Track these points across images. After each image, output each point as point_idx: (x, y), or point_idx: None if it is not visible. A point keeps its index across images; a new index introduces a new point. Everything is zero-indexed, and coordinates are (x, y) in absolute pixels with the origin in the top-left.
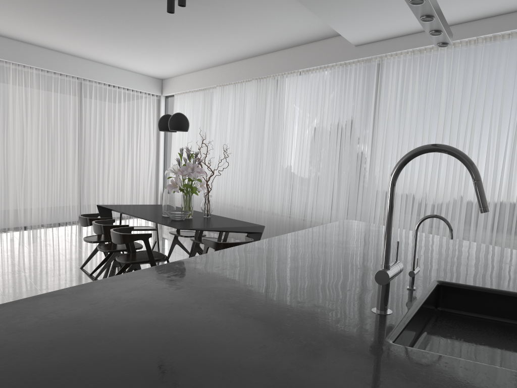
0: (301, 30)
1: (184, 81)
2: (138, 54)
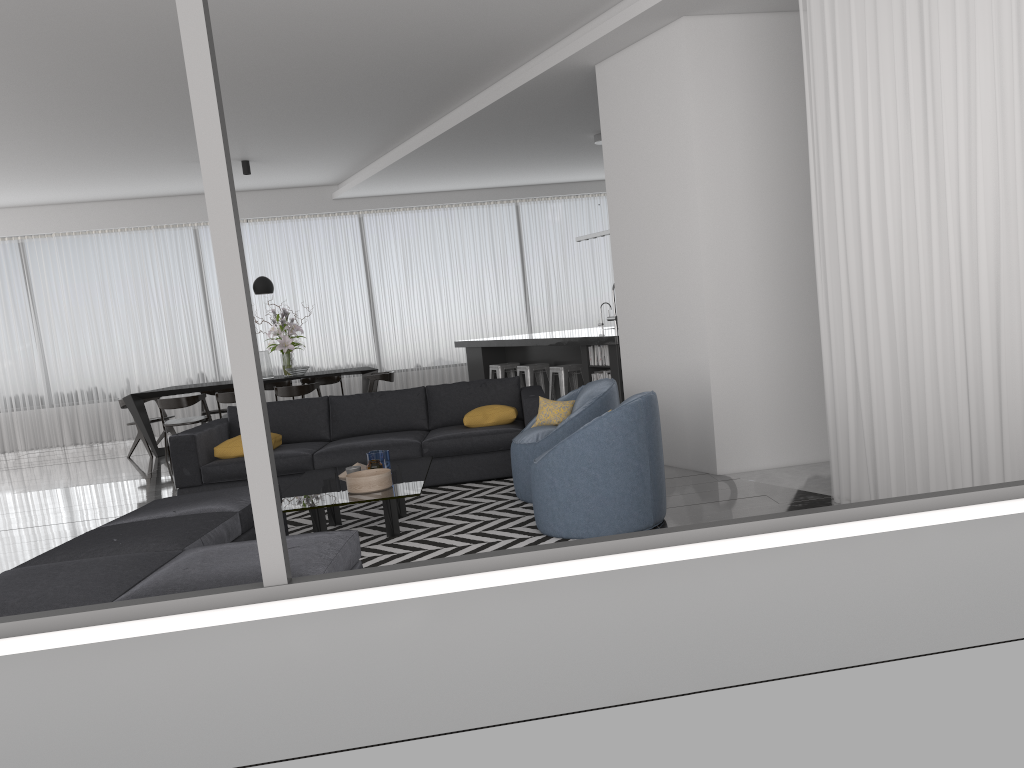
0: (279, 183)
1: None
2: None
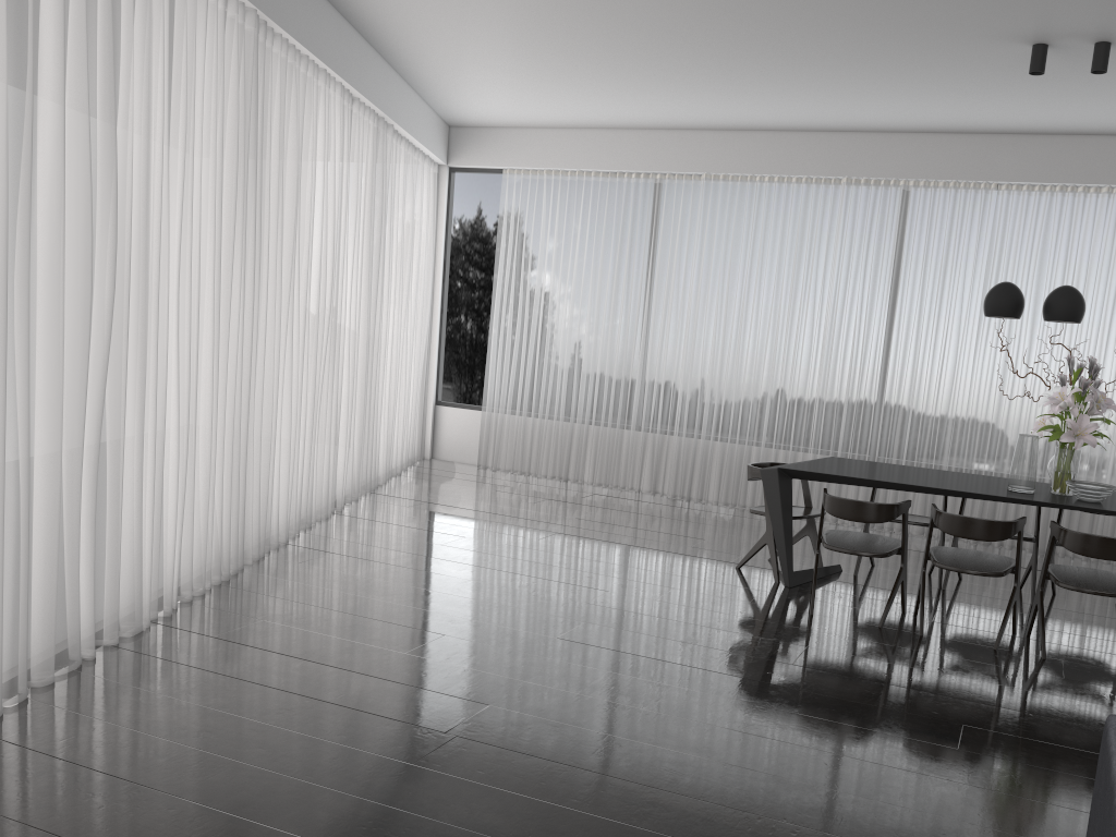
0: (1087, 119)
1: (554, 145)
2: (588, 86)
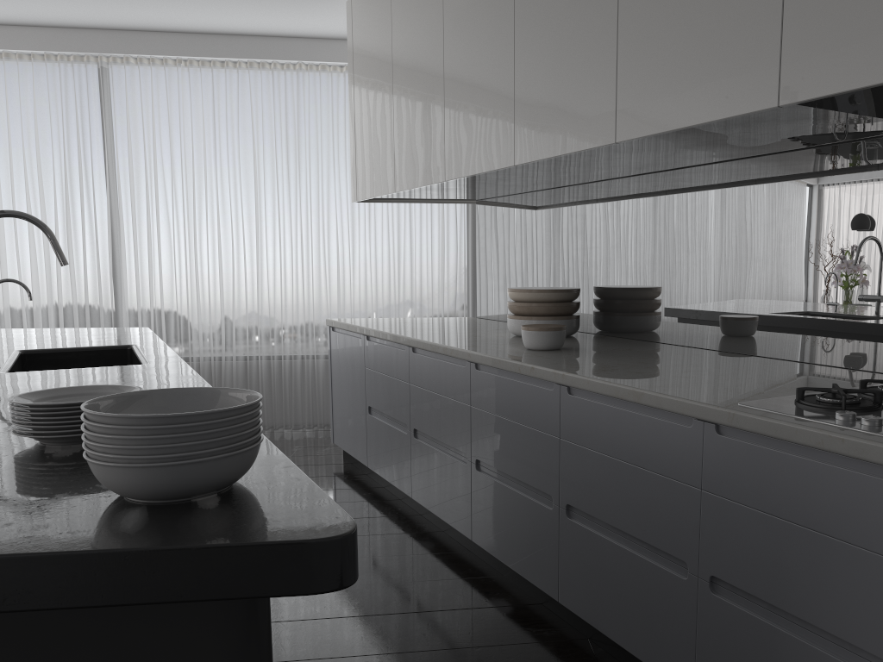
0: None
1: None
2: None
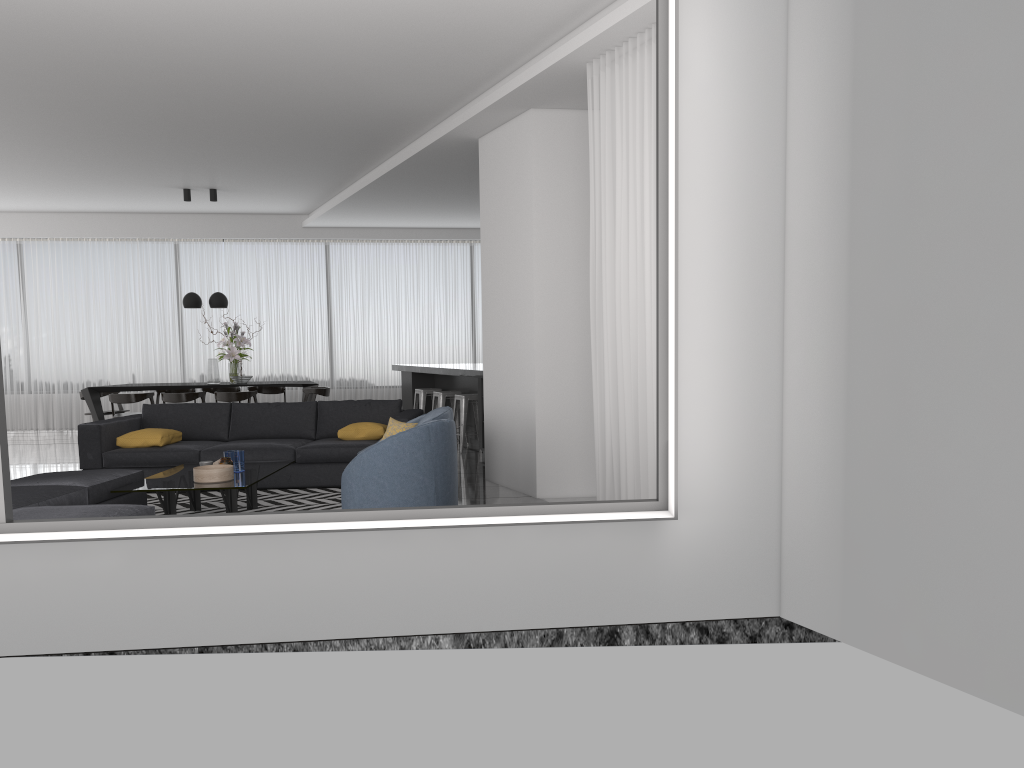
0: (252, 209)
1: None
2: None
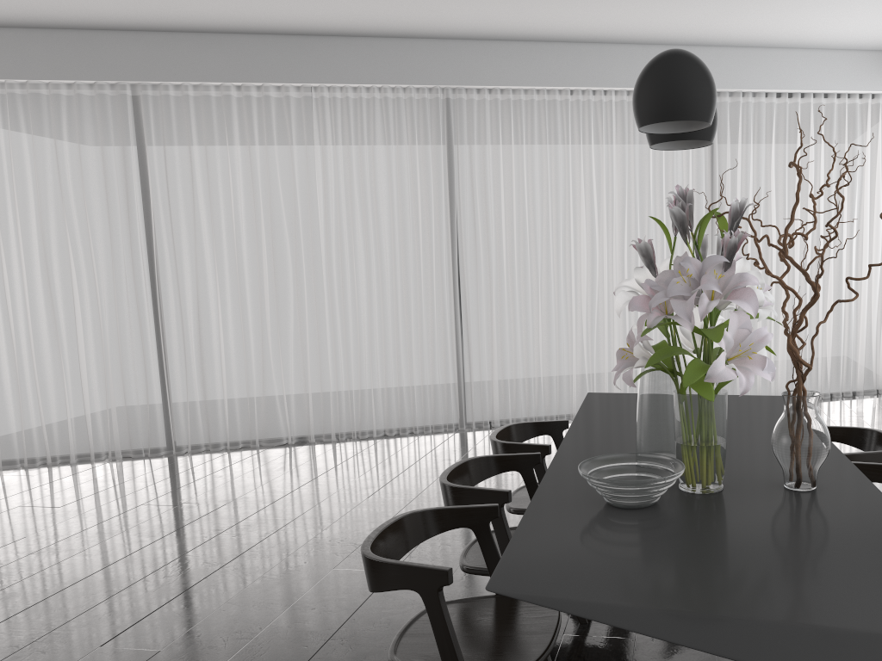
0: None
1: None
2: None
